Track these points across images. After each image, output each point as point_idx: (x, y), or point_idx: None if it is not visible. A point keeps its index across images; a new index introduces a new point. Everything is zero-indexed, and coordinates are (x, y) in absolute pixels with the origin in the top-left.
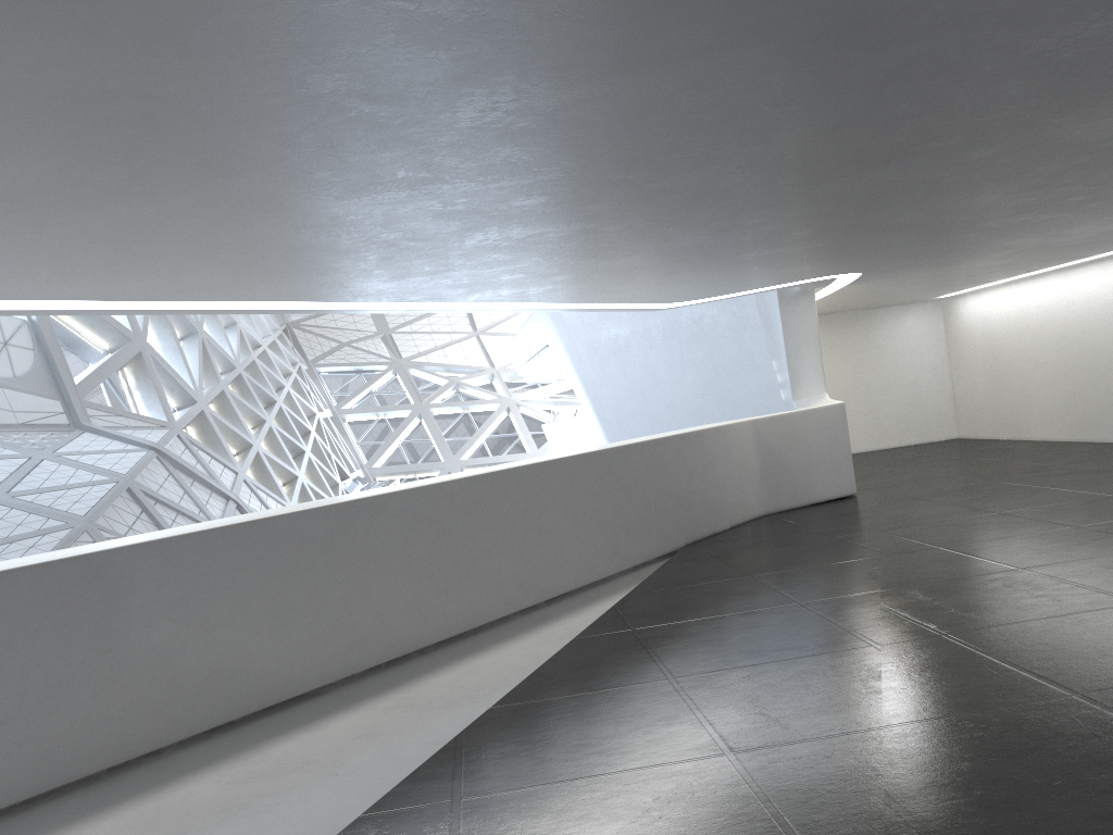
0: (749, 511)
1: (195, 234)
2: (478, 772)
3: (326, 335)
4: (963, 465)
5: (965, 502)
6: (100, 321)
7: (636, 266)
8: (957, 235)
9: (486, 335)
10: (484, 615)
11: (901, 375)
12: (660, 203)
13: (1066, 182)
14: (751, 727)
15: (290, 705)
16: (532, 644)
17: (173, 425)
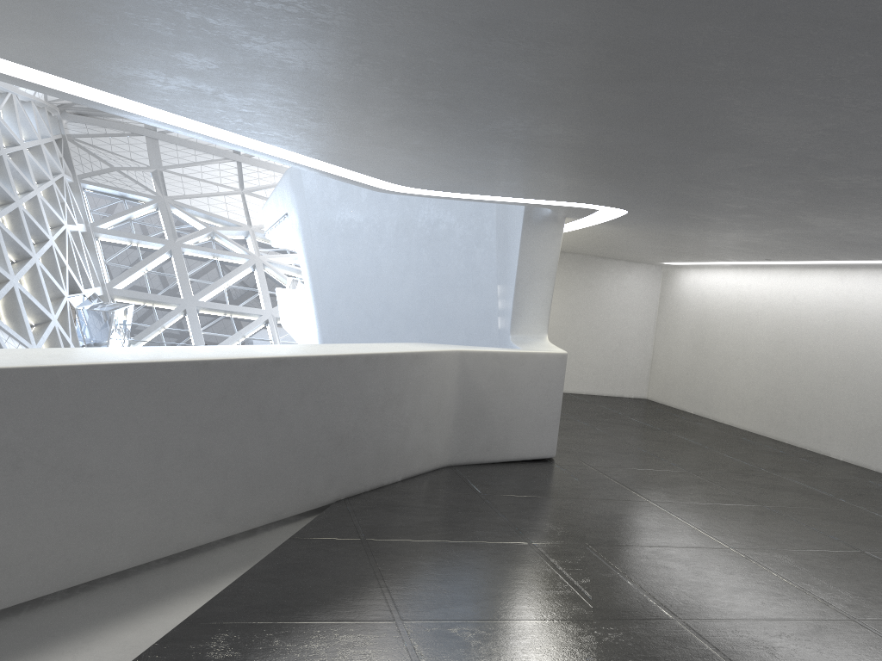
0: (431, 460)
1: None
2: None
3: (99, 156)
4: (662, 441)
5: (684, 512)
6: None
7: (332, 81)
8: (782, 186)
9: (251, 195)
10: None
11: (611, 328)
12: None
13: None
14: None
15: None
16: None
17: None
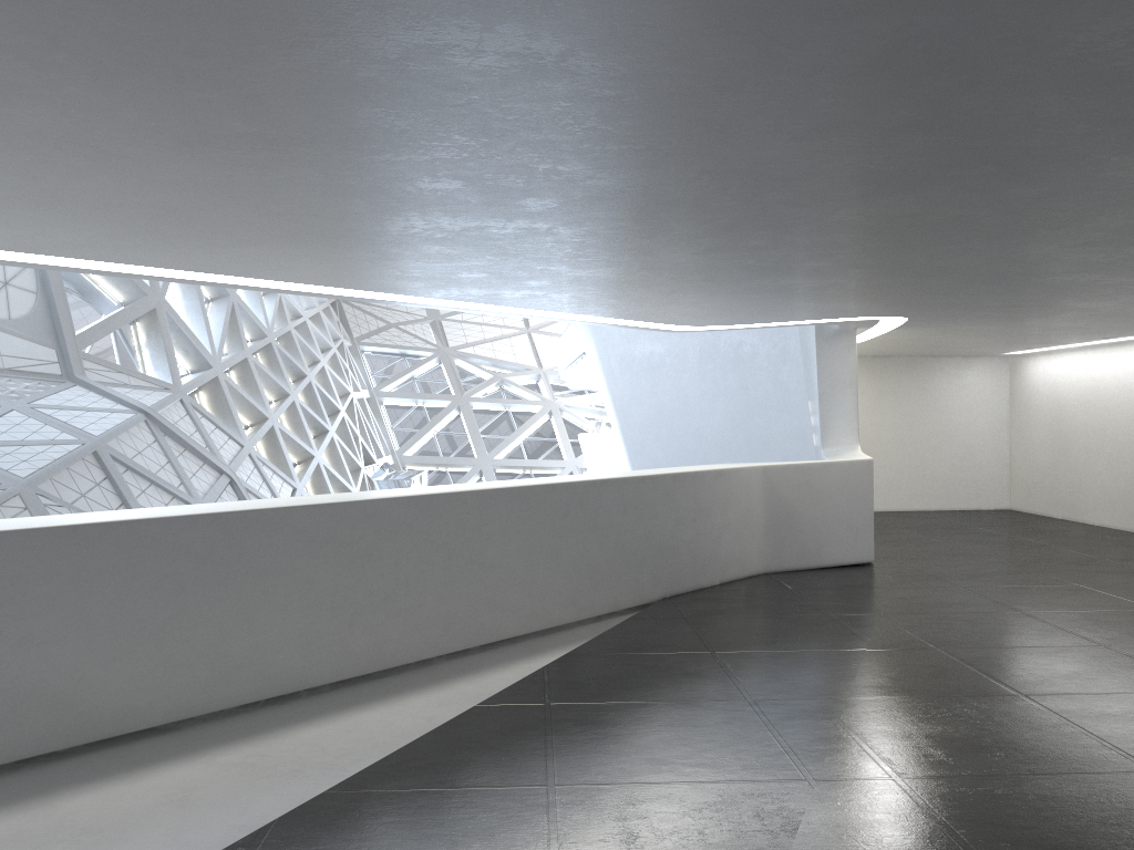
0: (746, 567)
1: (15, 176)
2: None
3: (375, 314)
4: (1003, 544)
5: (989, 592)
6: None
7: (624, 280)
8: (1012, 288)
9: (538, 333)
10: (396, 657)
11: (955, 433)
12: (618, 207)
13: None
14: None
15: (130, 740)
16: (433, 702)
17: (178, 389)
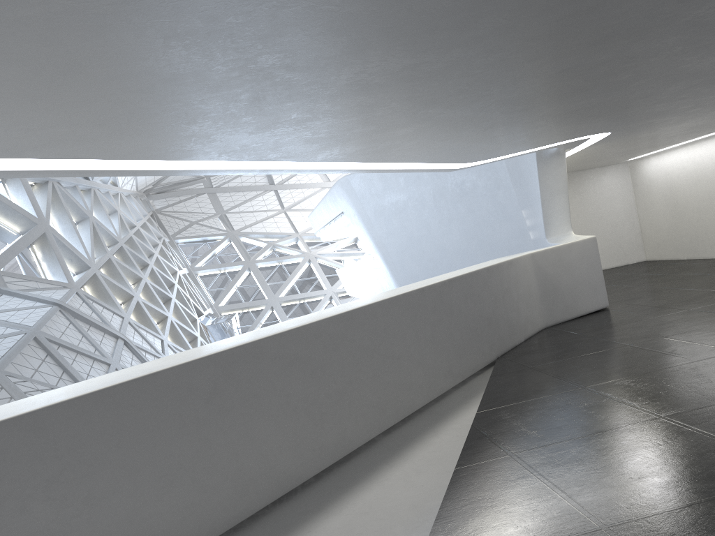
0: (535, 326)
1: (35, 42)
2: None
3: (181, 217)
4: (675, 280)
5: (714, 309)
6: (12, 211)
7: (469, 118)
8: None
9: (291, 211)
10: (354, 442)
11: (603, 218)
12: (549, 20)
13: None
14: None
15: None
16: (410, 471)
17: (72, 285)
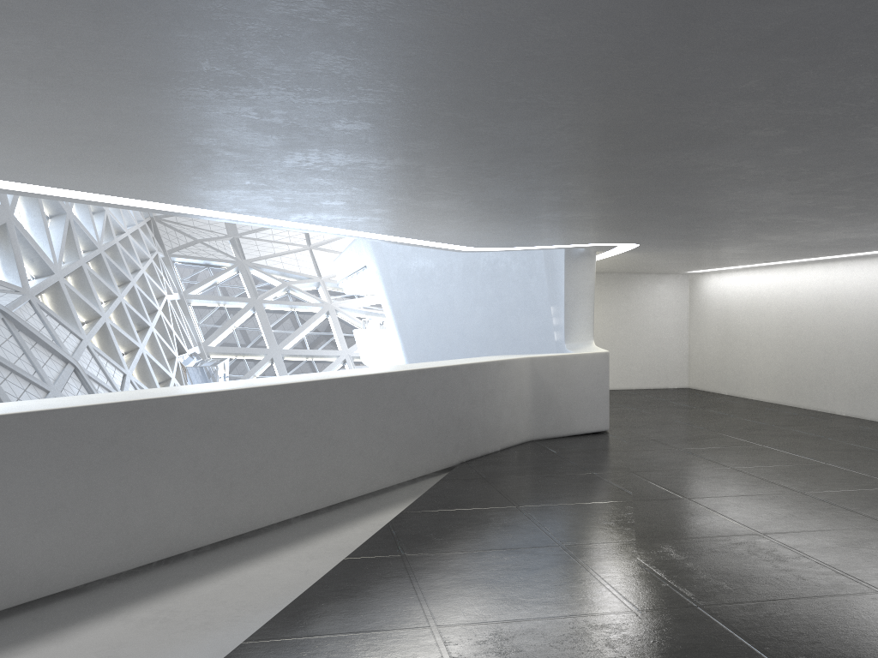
0: (518, 436)
1: None
2: None
3: (184, 231)
4: (695, 415)
5: (702, 453)
6: None
7: (450, 210)
8: (730, 224)
9: (318, 250)
10: (264, 519)
11: (650, 331)
12: (484, 151)
13: (845, 190)
14: None
15: (46, 602)
16: (304, 556)
17: (26, 291)
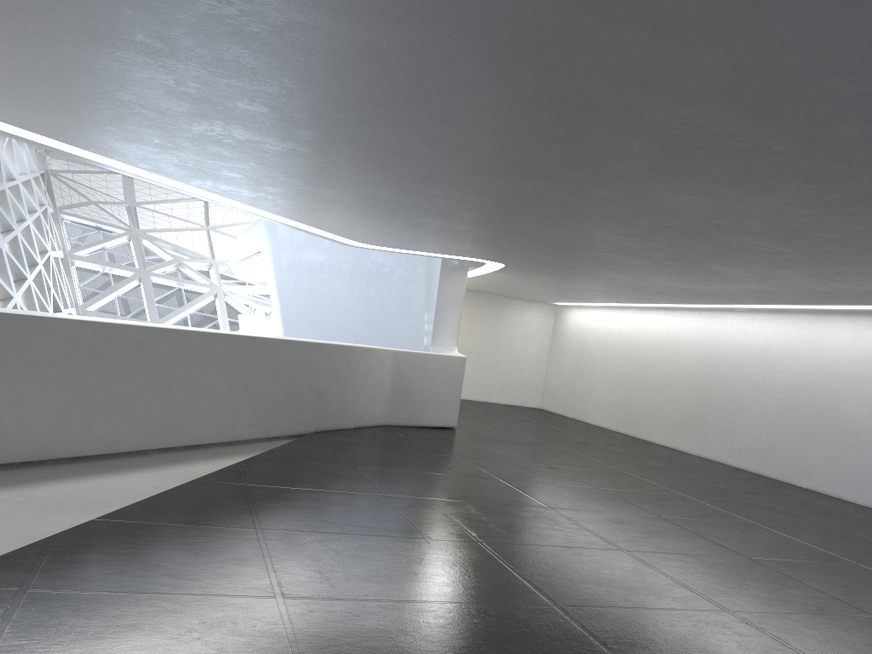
0: (372, 419)
1: None
2: (55, 570)
3: (79, 190)
4: (537, 427)
5: (529, 453)
6: None
7: (335, 200)
8: (575, 256)
9: (215, 232)
10: (124, 445)
11: (514, 352)
12: (361, 149)
13: (656, 238)
14: (306, 580)
15: None
16: (156, 477)
17: None
